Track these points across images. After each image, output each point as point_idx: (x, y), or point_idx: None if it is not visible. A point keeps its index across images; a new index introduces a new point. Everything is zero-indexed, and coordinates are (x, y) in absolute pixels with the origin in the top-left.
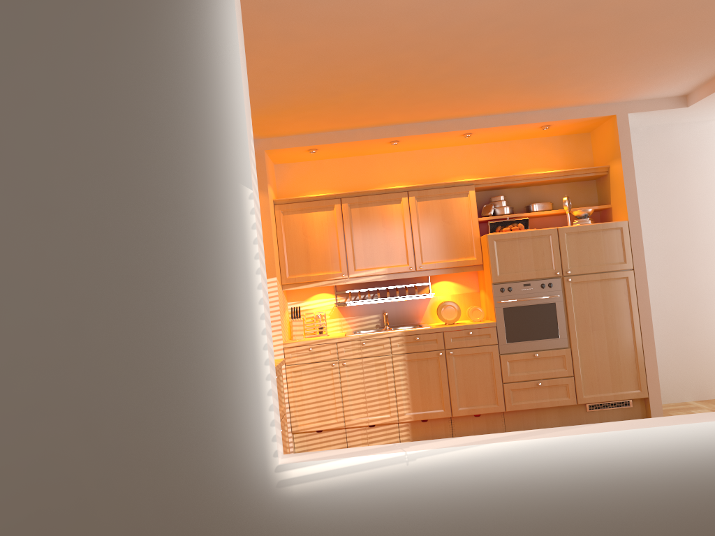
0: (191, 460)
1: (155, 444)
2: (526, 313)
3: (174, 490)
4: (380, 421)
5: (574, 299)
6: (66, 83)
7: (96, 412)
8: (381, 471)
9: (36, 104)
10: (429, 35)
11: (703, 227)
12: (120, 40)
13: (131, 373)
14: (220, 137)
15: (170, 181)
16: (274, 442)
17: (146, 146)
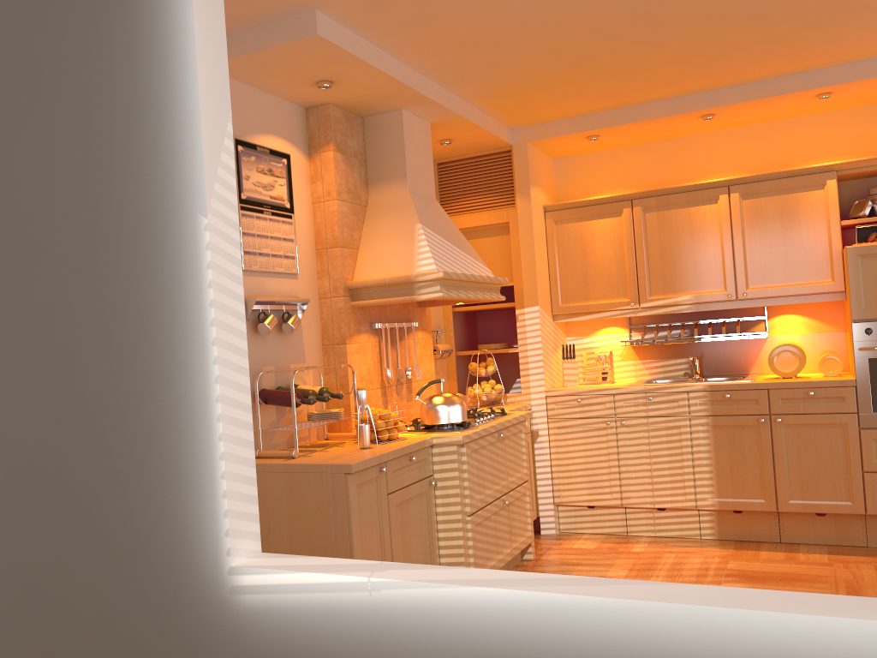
0: (150, 544)
1: (119, 520)
2: None
3: (136, 576)
4: (671, 504)
5: None
6: (46, 104)
7: (72, 475)
8: (340, 597)
9: (24, 130)
10: None
11: None
12: (89, 47)
13: (100, 435)
14: (177, 153)
15: (132, 212)
16: (227, 537)
17: (111, 171)
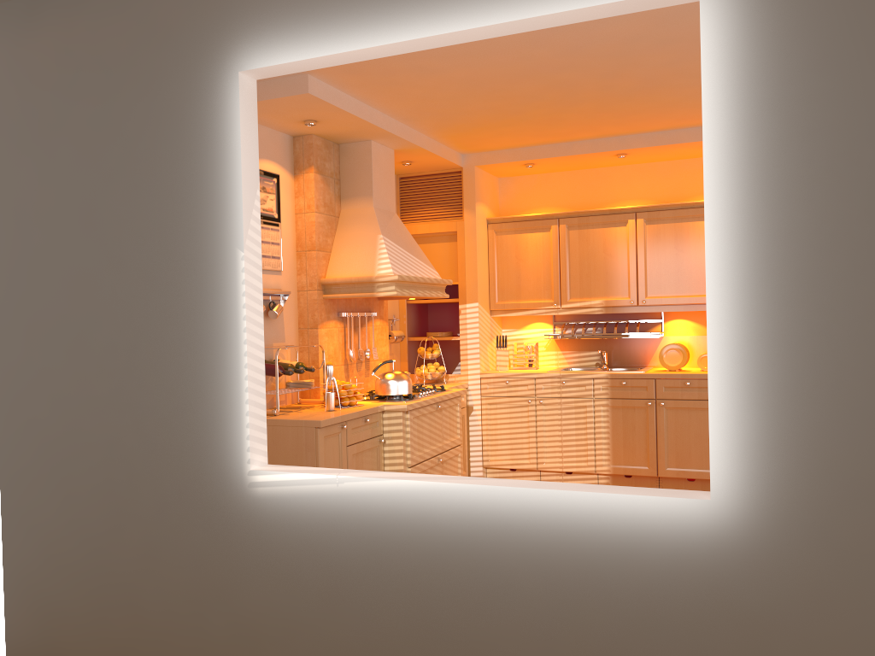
0: (196, 456)
1: (175, 441)
2: None
3: (185, 477)
4: (576, 469)
5: None
6: (133, 166)
7: (142, 412)
8: (319, 488)
9: (115, 182)
10: (575, 58)
11: None
12: (166, 132)
13: (163, 386)
14: (225, 209)
15: (192, 243)
16: (248, 452)
17: (179, 216)
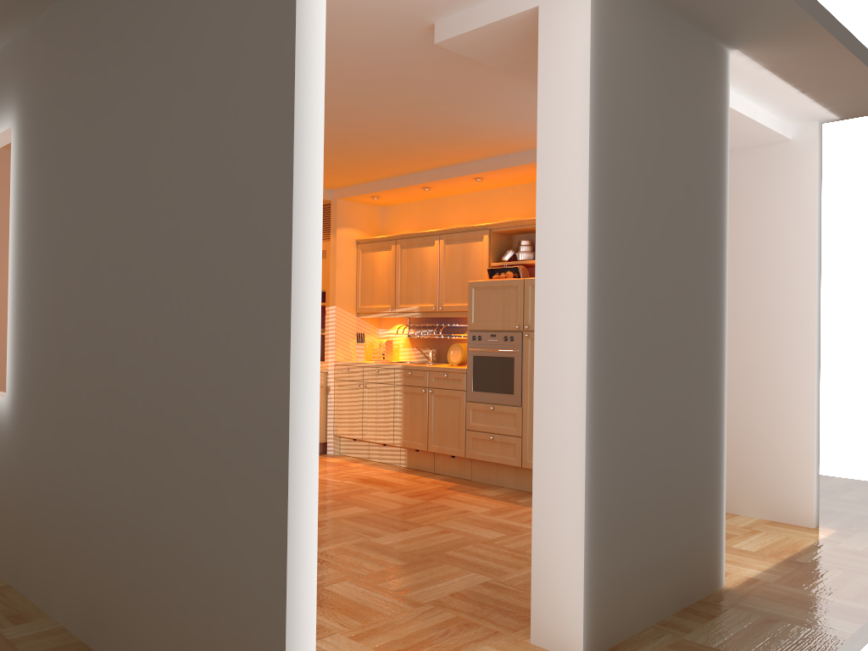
0: None
1: None
2: (490, 364)
3: None
4: (382, 441)
5: (531, 357)
6: None
7: None
8: None
9: None
10: None
11: (752, 288)
12: None
13: None
14: None
15: None
16: None
17: None
